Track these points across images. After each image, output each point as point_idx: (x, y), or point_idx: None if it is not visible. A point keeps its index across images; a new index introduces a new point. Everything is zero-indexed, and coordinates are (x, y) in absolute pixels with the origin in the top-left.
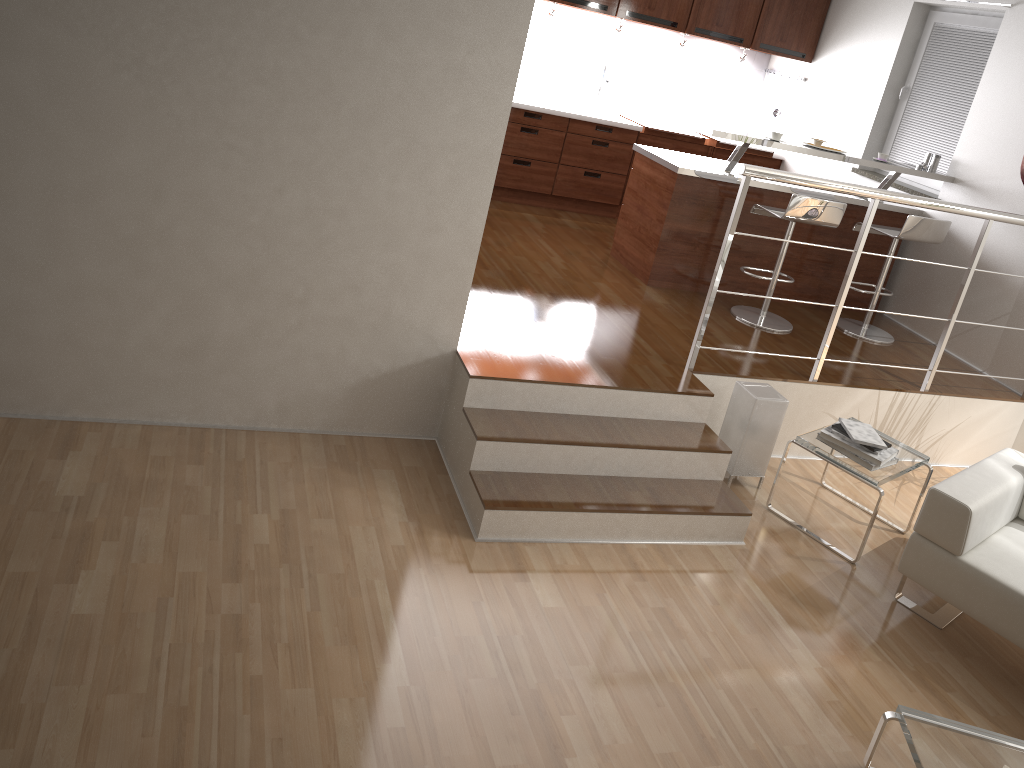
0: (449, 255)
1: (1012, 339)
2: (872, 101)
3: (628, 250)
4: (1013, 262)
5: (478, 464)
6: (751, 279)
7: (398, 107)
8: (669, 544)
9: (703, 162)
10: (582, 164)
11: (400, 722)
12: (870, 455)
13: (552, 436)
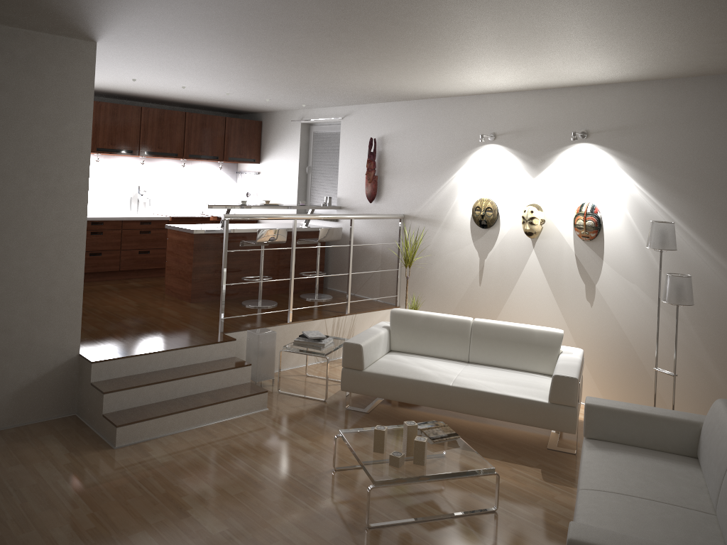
0: (65, 297)
1: (385, 278)
2: (294, 177)
3: (175, 287)
4: (375, 240)
5: (107, 409)
6: (250, 285)
7: (19, 218)
8: (227, 420)
9: (208, 226)
10: (136, 247)
11: (92, 526)
12: (319, 342)
13: (148, 381)
